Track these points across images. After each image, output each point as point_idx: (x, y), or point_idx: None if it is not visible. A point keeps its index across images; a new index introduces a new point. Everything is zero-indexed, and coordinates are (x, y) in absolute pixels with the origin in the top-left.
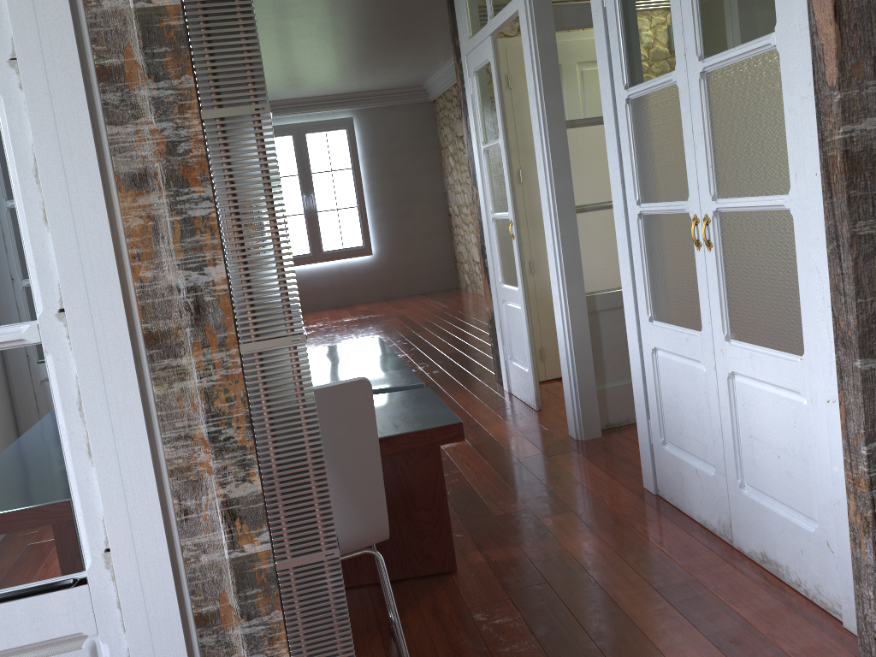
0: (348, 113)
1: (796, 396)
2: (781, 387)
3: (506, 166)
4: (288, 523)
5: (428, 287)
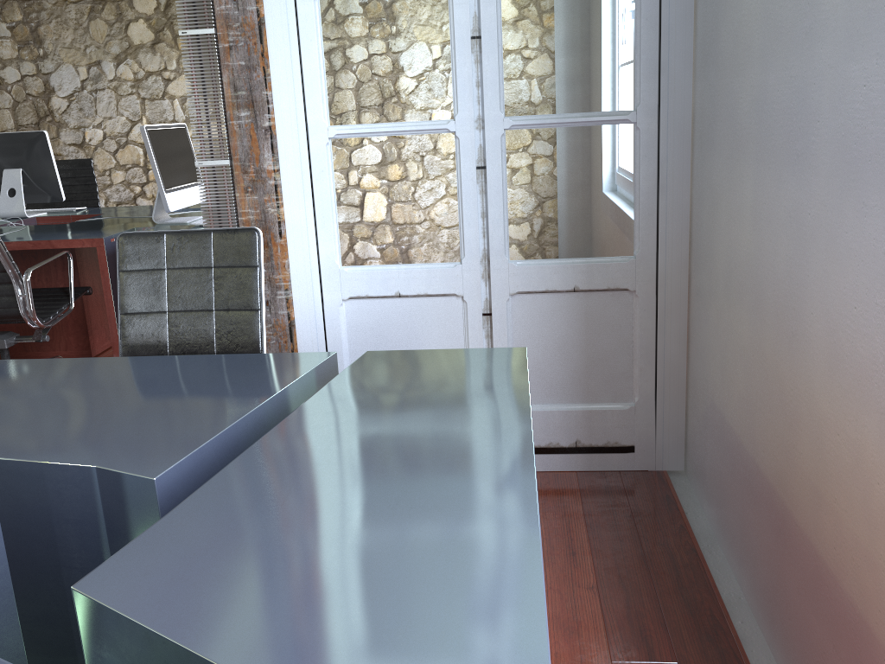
0: None
1: None
2: None
3: None
4: None
5: None
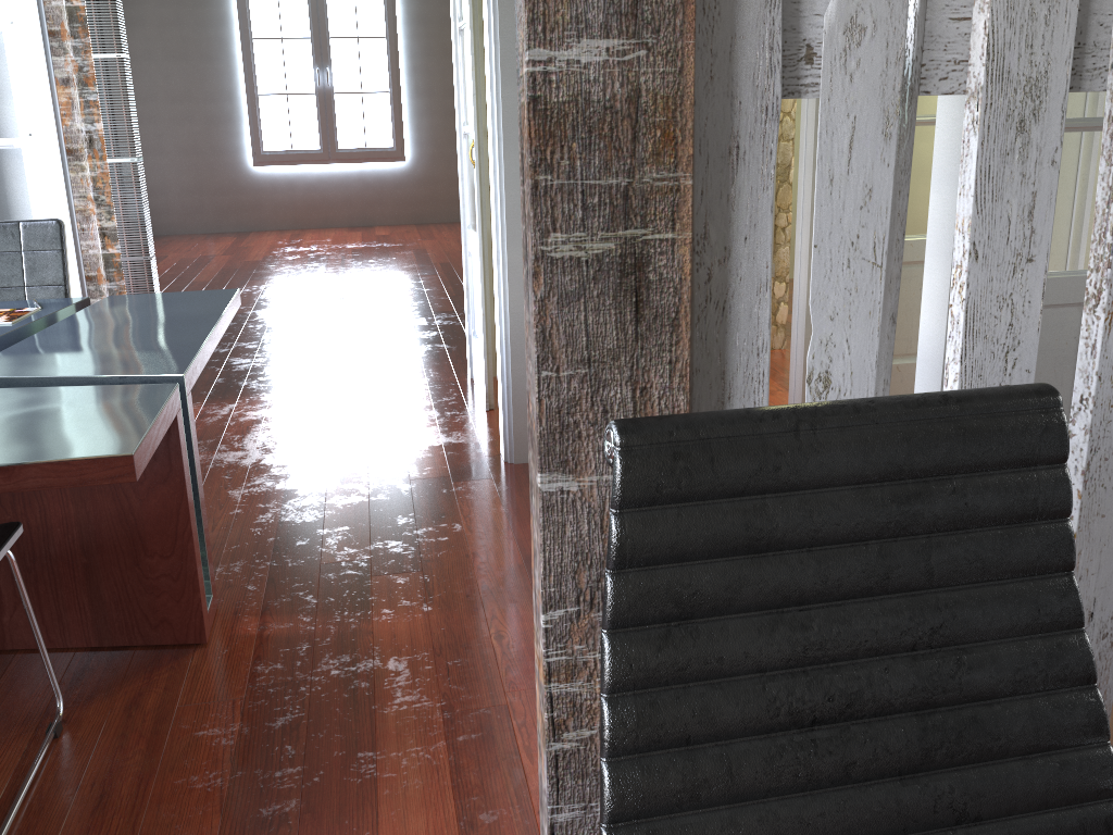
0: None
1: None
2: None
3: (470, 58)
4: None
5: None
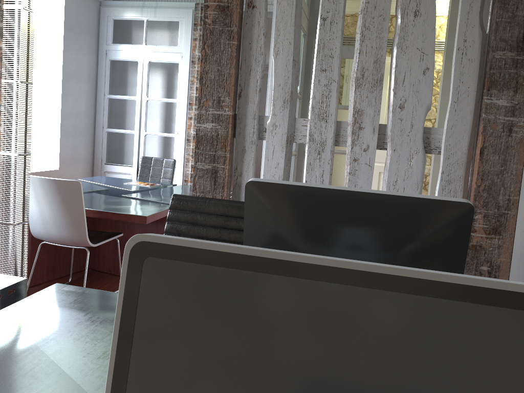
0: None
1: None
2: None
3: None
4: (4, 210)
5: None
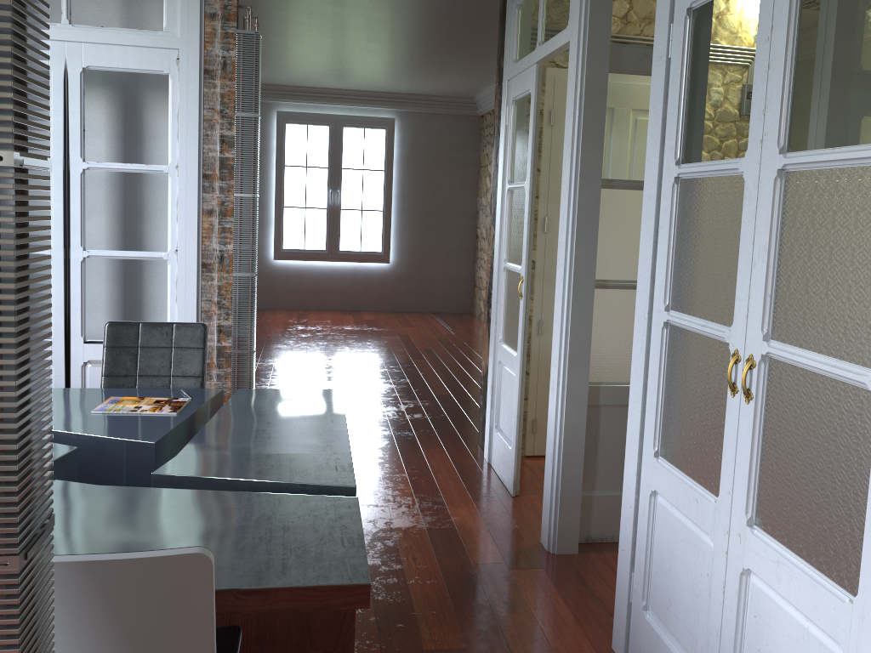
0: (391, 113)
1: (833, 644)
2: (813, 622)
3: (527, 214)
4: None
5: (441, 307)
